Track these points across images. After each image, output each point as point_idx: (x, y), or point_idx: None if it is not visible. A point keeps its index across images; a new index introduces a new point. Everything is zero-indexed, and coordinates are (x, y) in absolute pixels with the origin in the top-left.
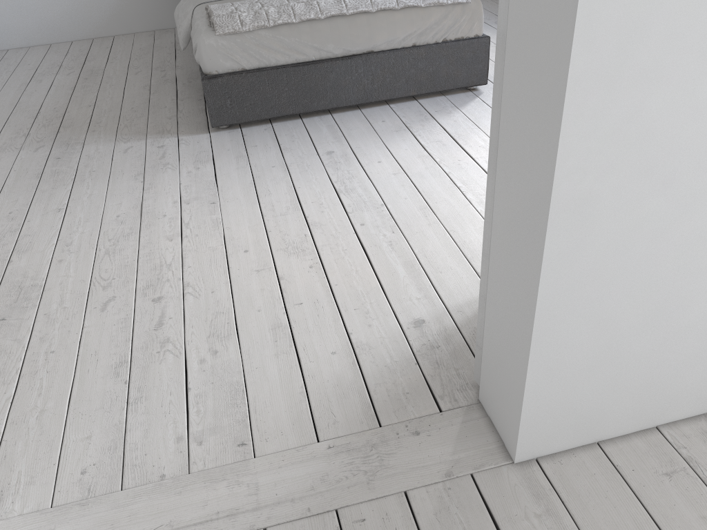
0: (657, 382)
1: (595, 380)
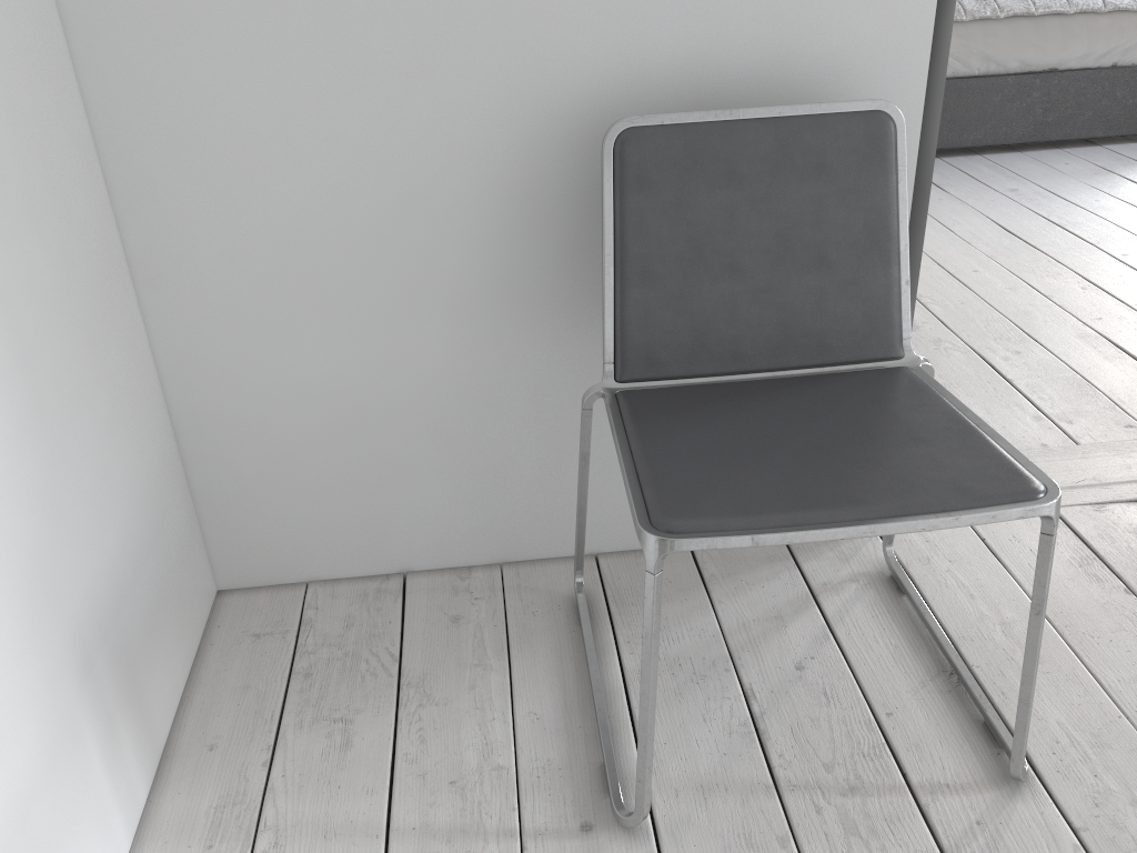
0: None
1: None
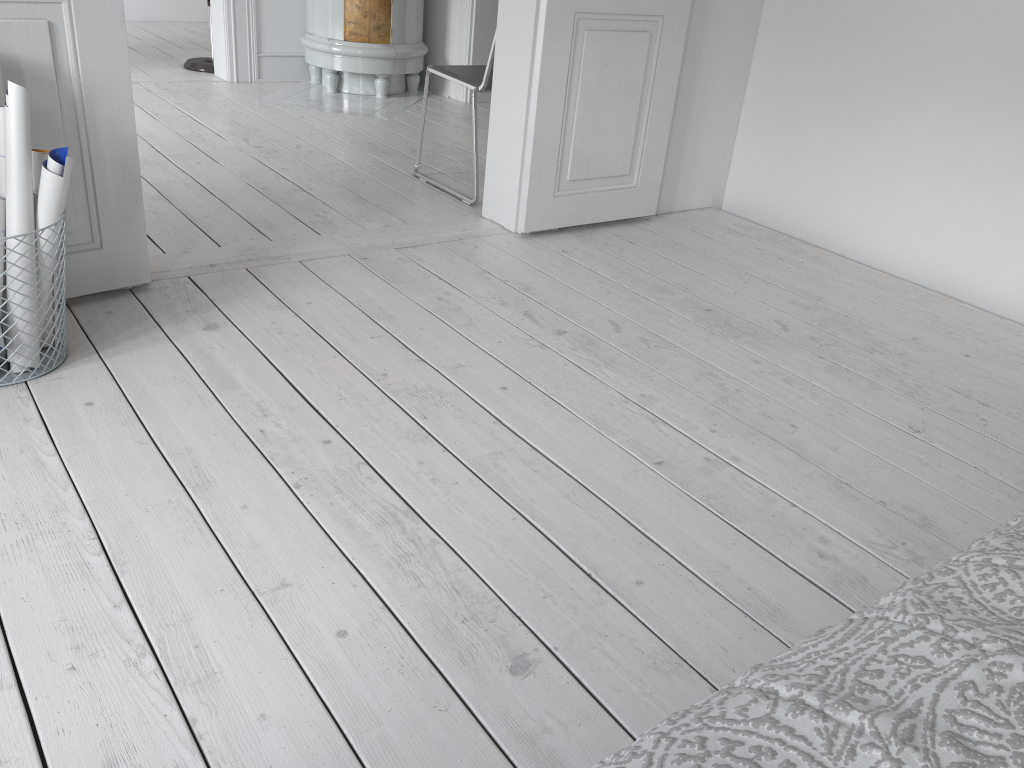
0: None
1: None
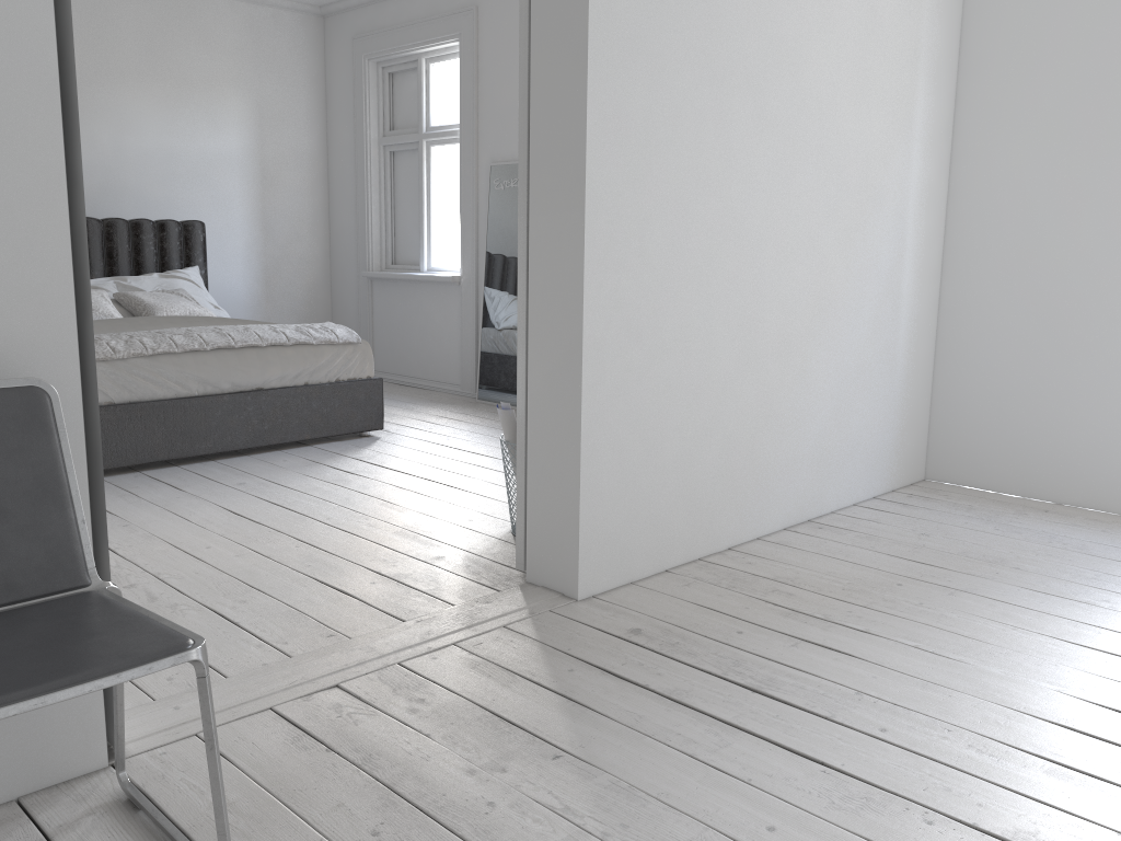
0: (659, 519)
1: (621, 509)
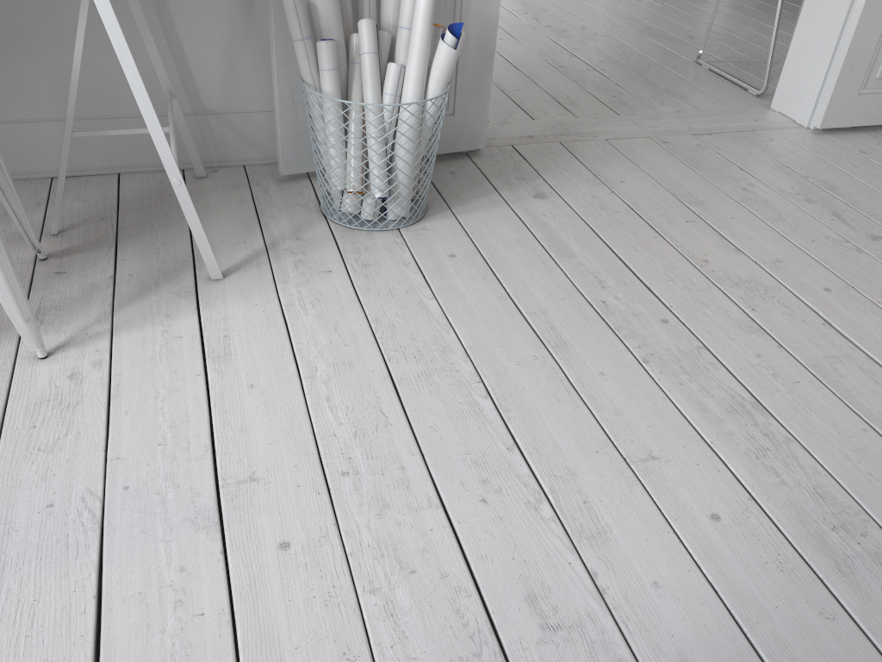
0: None
1: None
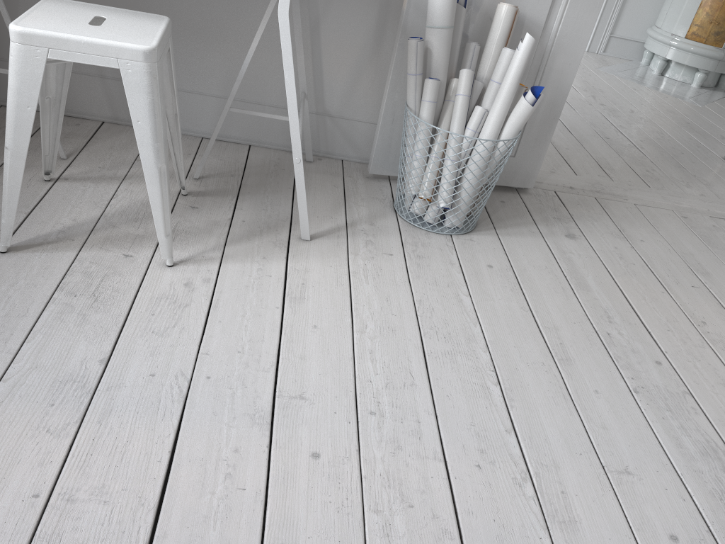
0: None
1: None
